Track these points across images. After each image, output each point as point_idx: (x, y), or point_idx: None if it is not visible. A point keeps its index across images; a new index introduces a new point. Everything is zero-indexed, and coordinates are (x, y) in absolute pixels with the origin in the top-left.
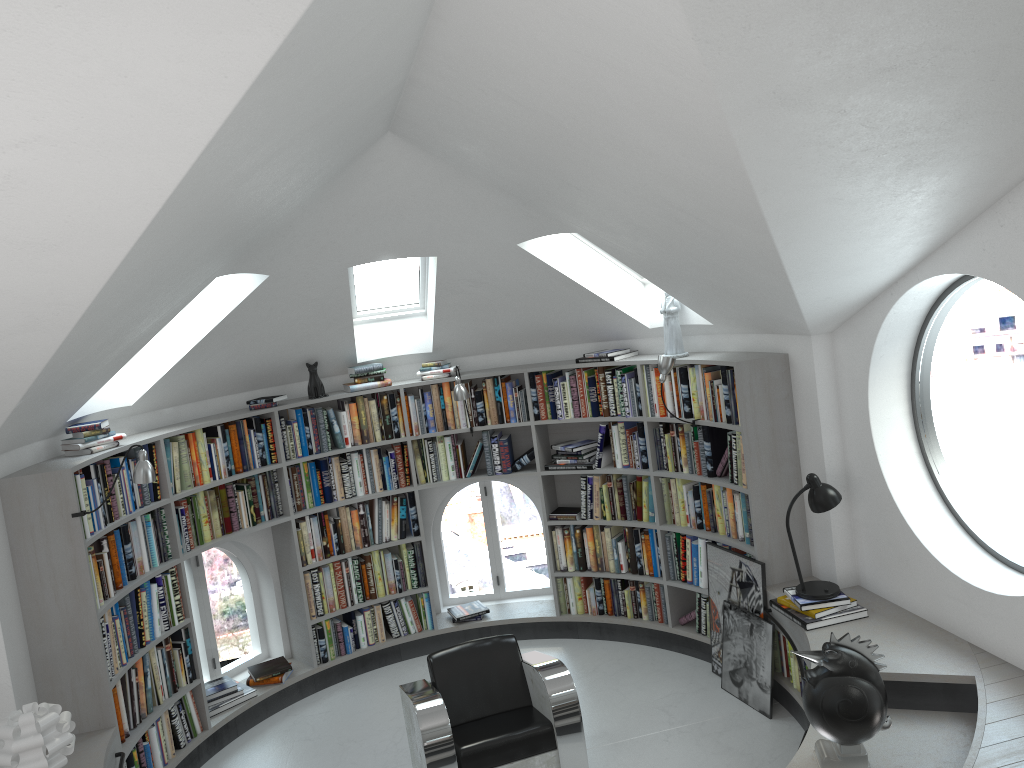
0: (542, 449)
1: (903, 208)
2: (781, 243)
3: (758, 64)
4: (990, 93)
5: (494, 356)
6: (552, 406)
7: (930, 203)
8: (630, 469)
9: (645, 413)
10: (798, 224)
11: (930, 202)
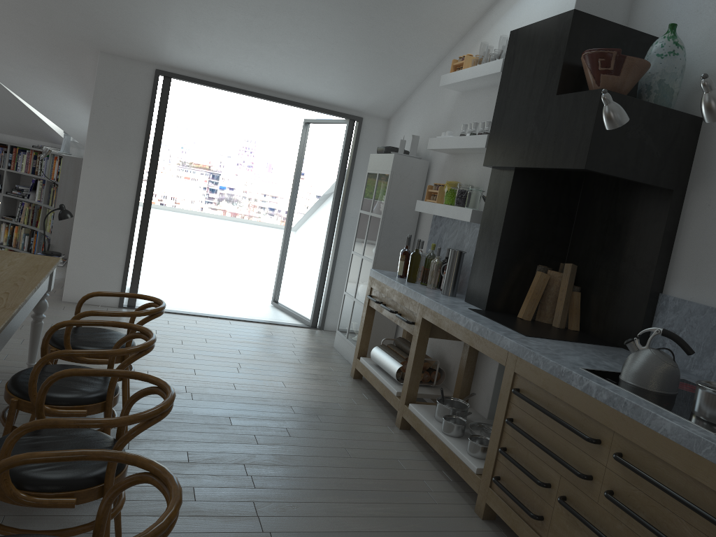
0: (10, 185)
1: (53, 88)
2: (8, 87)
3: None
4: (29, 45)
5: (6, 136)
6: (17, 164)
7: (65, 90)
8: (38, 202)
9: (47, 176)
10: (6, 79)
11: (64, 89)
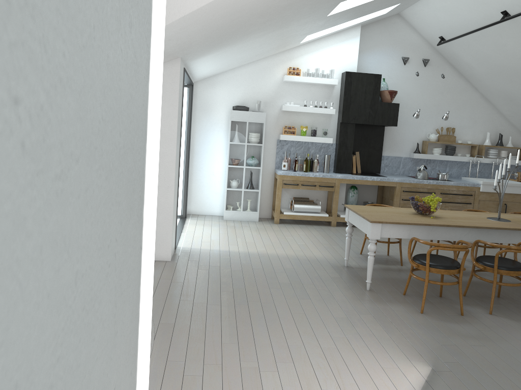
0: None
1: None
2: None
3: (172, 27)
4: None
5: None
6: None
7: None
8: None
9: None
10: None
11: None
